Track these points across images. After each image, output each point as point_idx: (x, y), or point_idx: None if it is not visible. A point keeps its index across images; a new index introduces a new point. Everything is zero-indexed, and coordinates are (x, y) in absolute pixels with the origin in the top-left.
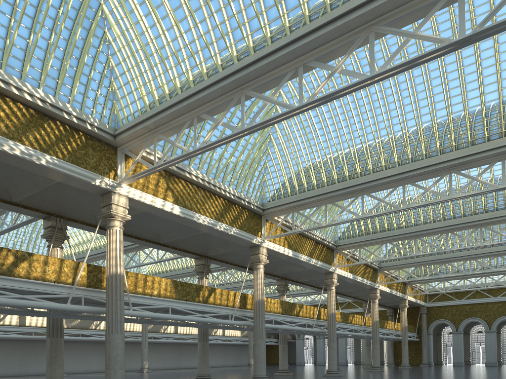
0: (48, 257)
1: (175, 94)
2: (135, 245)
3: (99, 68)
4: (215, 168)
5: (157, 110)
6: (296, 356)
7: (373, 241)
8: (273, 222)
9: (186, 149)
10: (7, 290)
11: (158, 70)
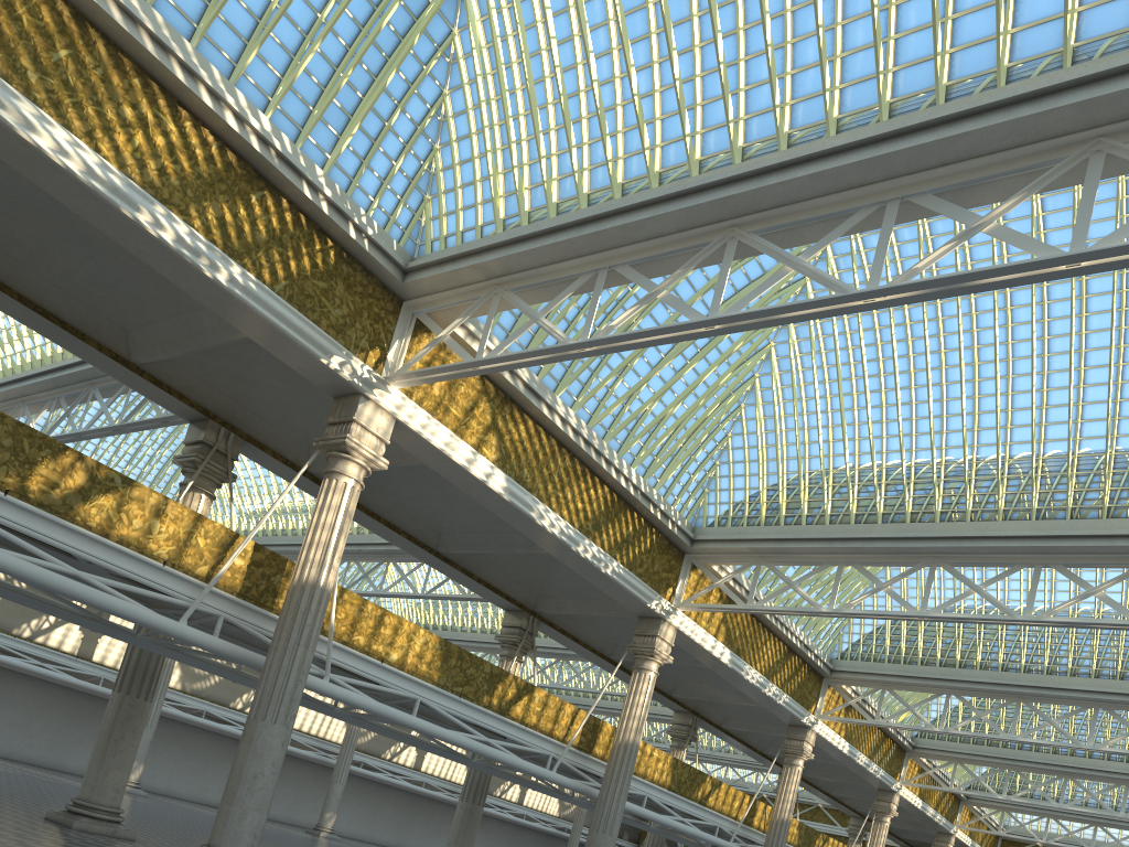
0: (167, 502)
1: (571, 208)
2: (383, 546)
3: (414, 110)
4: (611, 415)
5: (521, 232)
6: None
7: (919, 681)
8: (707, 575)
9: (562, 337)
10: (52, 555)
11: (547, 146)
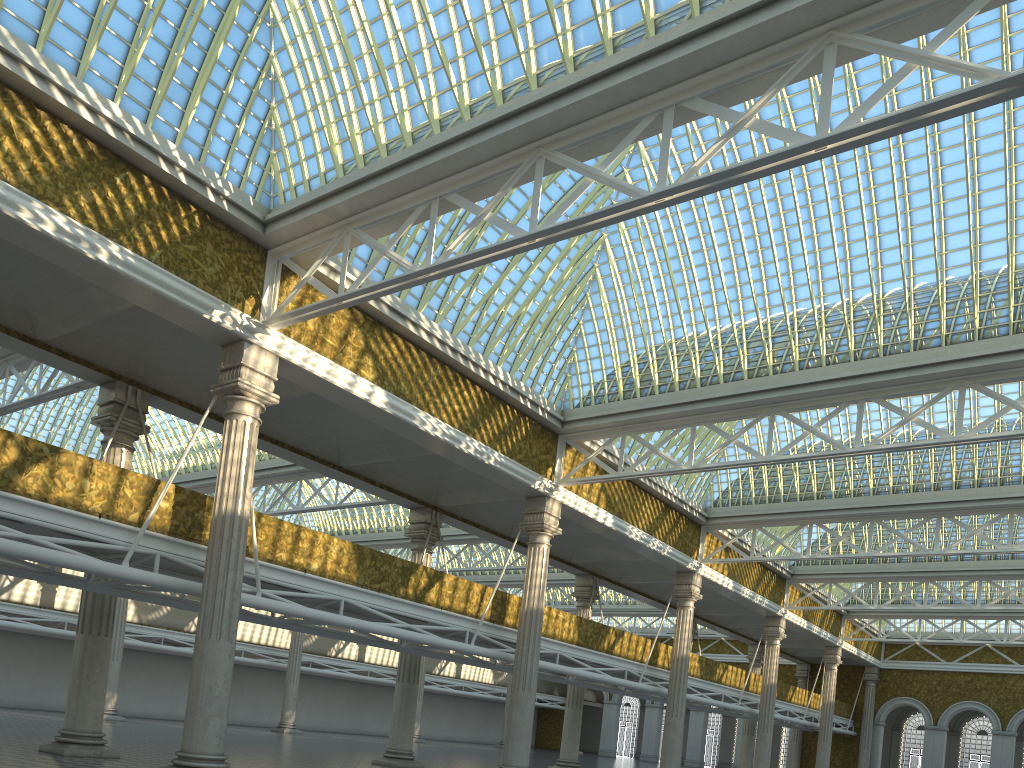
0: (92, 462)
1: (399, 147)
2: (294, 467)
3: (247, 75)
4: (471, 321)
5: (358, 176)
6: (601, 738)
7: (784, 516)
8: (580, 451)
9: (409, 266)
10: (1, 523)
11: (369, 93)
